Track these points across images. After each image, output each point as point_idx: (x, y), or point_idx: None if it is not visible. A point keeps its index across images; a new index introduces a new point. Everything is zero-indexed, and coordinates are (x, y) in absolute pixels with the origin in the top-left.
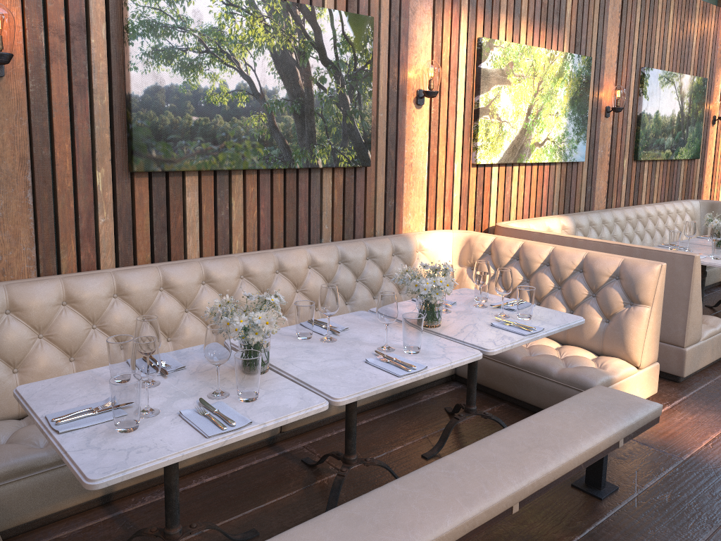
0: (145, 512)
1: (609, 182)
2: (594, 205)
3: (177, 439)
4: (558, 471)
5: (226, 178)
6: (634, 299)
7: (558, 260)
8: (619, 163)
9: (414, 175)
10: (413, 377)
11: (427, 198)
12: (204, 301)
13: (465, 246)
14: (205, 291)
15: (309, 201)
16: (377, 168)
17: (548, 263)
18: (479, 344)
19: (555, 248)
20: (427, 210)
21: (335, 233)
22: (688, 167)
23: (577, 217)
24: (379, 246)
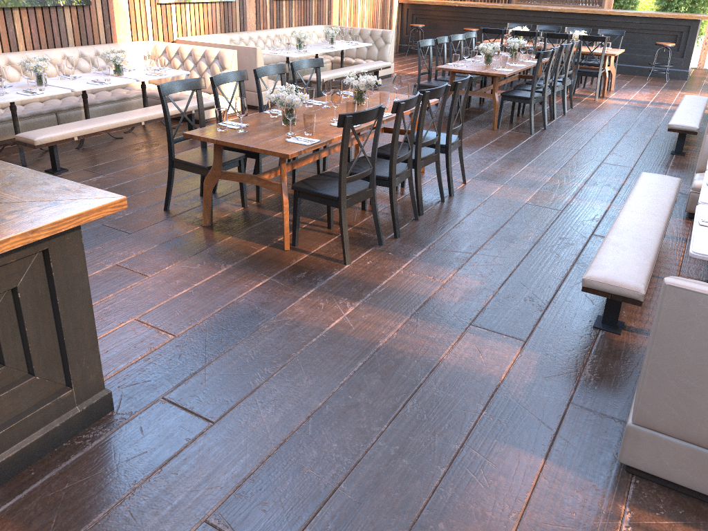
0: (3, 149)
1: (257, 14)
2: (247, 28)
3: (19, 96)
4: (160, 115)
5: (10, 12)
6: (223, 67)
7: (194, 52)
8: (263, 1)
9: (120, 10)
10: (105, 86)
11: (131, 23)
12: (10, 73)
13: (154, 49)
14: (9, 69)
15: (58, 24)
16: (96, 6)
17: (191, 54)
18: (136, 78)
19: (193, 47)
20: (132, 30)
21: (76, 42)
22: (319, 4)
23: (231, 35)
24: (102, 49)
